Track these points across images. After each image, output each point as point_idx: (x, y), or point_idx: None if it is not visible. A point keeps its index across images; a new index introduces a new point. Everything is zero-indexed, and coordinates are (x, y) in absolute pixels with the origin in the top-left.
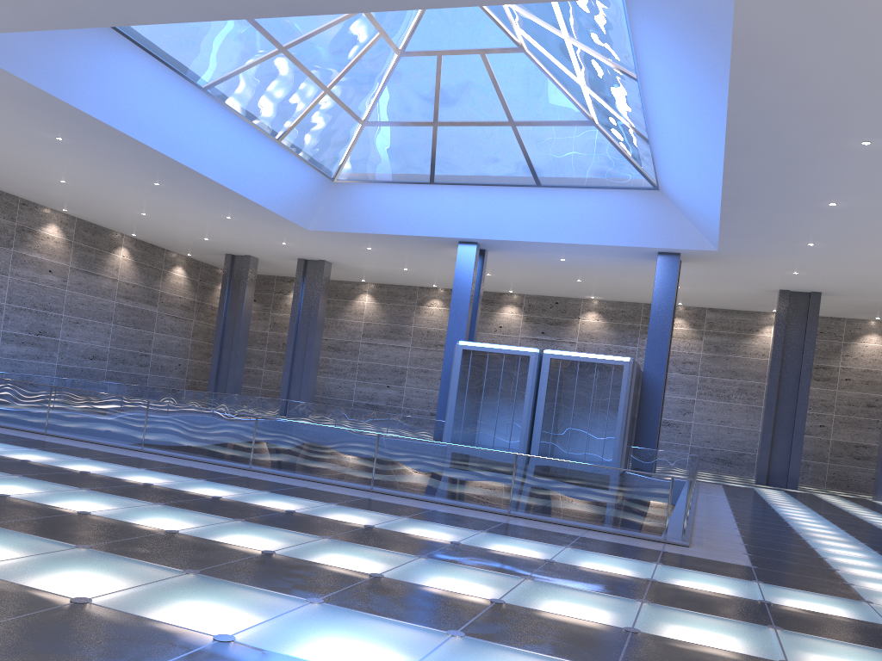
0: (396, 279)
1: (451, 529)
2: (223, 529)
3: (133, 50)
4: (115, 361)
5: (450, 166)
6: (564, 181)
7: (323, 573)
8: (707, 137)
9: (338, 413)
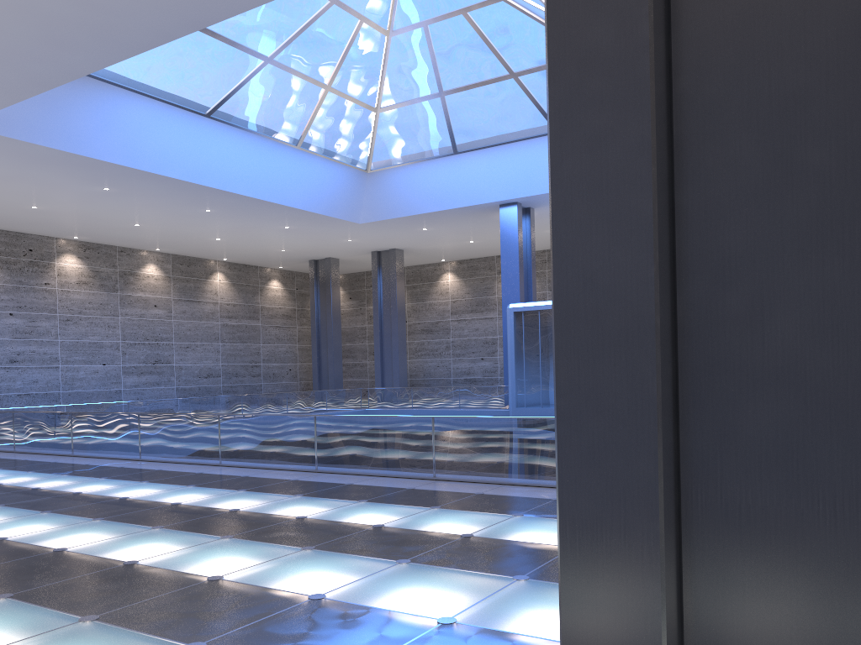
0: (471, 253)
1: (327, 503)
2: (60, 531)
3: (129, 96)
4: (229, 375)
5: (468, 132)
6: None
7: (74, 566)
8: None
9: (413, 393)
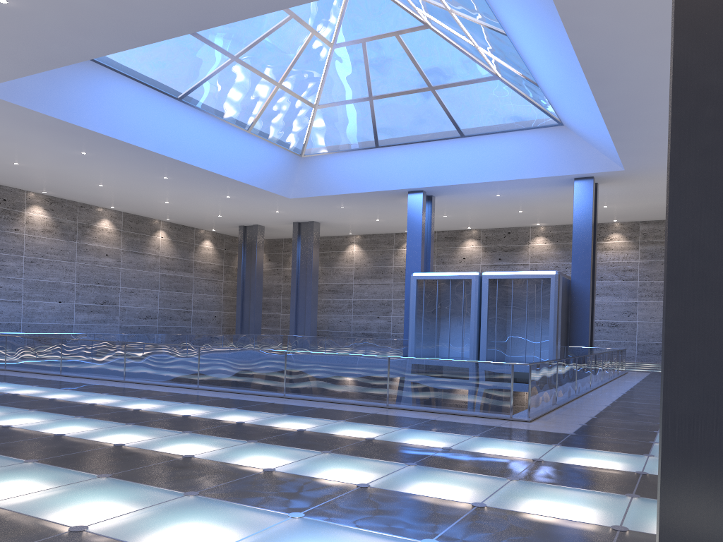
0: (374, 229)
1: (313, 421)
2: (105, 431)
3: (118, 77)
4: (164, 318)
5: (389, 131)
6: (483, 129)
7: (143, 457)
8: (571, 73)
9: (327, 342)
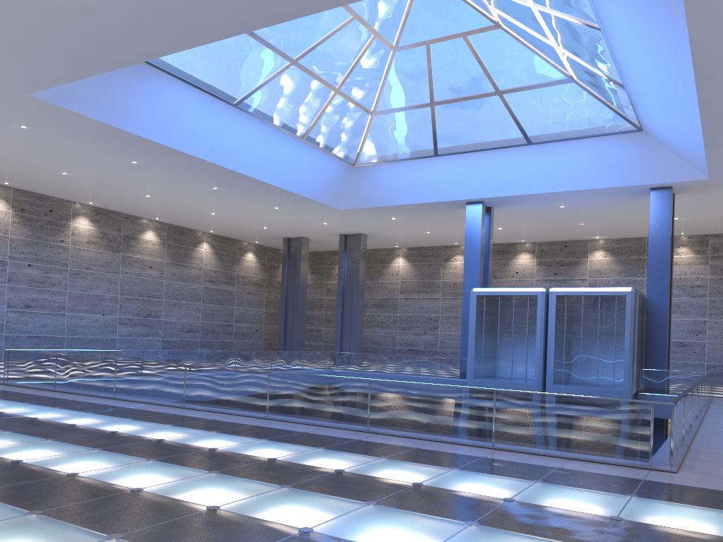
0: (423, 242)
1: (422, 468)
2: (189, 484)
3: (174, 82)
4: (206, 332)
5: (450, 138)
6: (552, 136)
7: (250, 530)
8: (676, 70)
9: (378, 359)
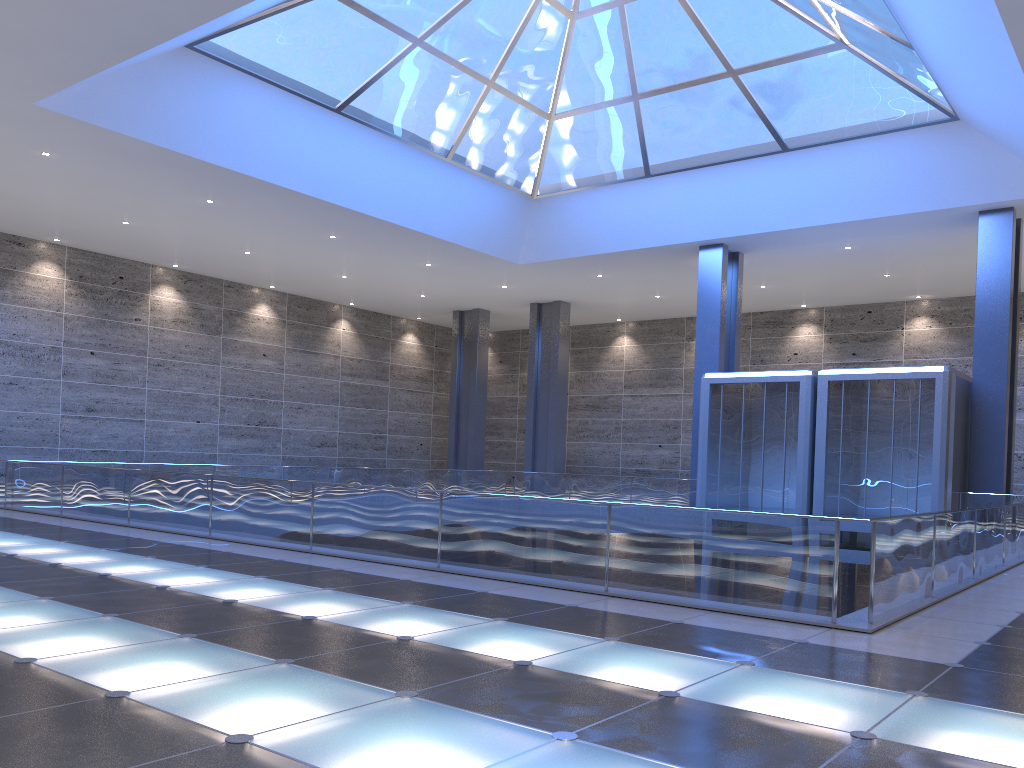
0: (655, 311)
1: (447, 618)
2: (45, 629)
3: (241, 78)
4: (346, 446)
5: (666, 149)
6: (819, 136)
7: (27, 693)
8: (971, 4)
9: (572, 482)
